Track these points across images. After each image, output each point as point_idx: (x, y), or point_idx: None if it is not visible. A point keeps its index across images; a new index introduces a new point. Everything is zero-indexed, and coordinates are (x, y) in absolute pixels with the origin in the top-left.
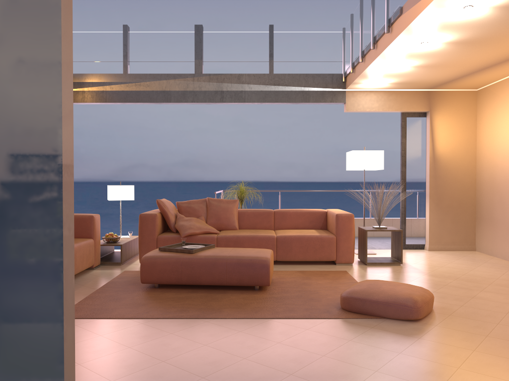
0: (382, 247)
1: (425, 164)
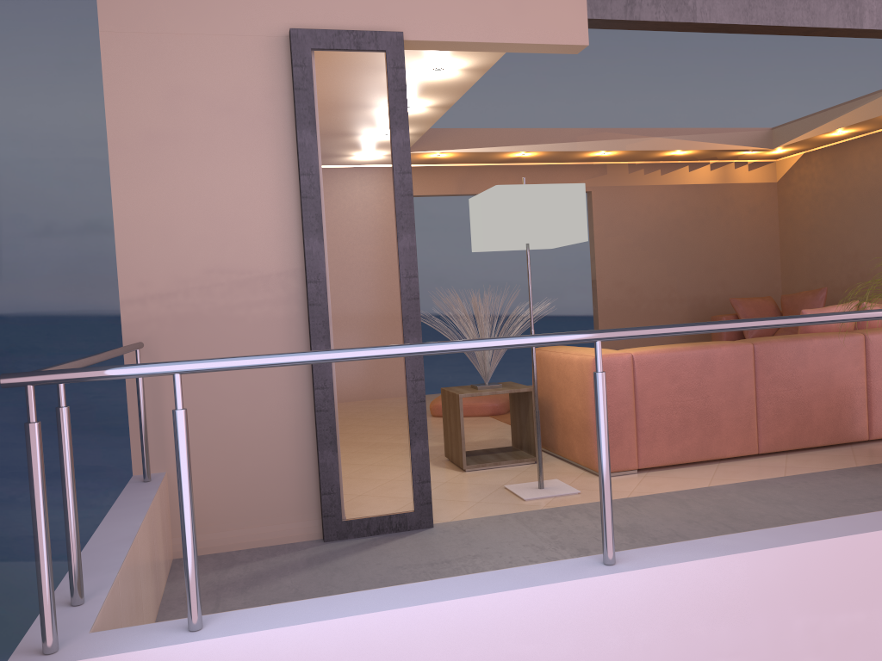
0: (492, 533)
1: (326, 226)
